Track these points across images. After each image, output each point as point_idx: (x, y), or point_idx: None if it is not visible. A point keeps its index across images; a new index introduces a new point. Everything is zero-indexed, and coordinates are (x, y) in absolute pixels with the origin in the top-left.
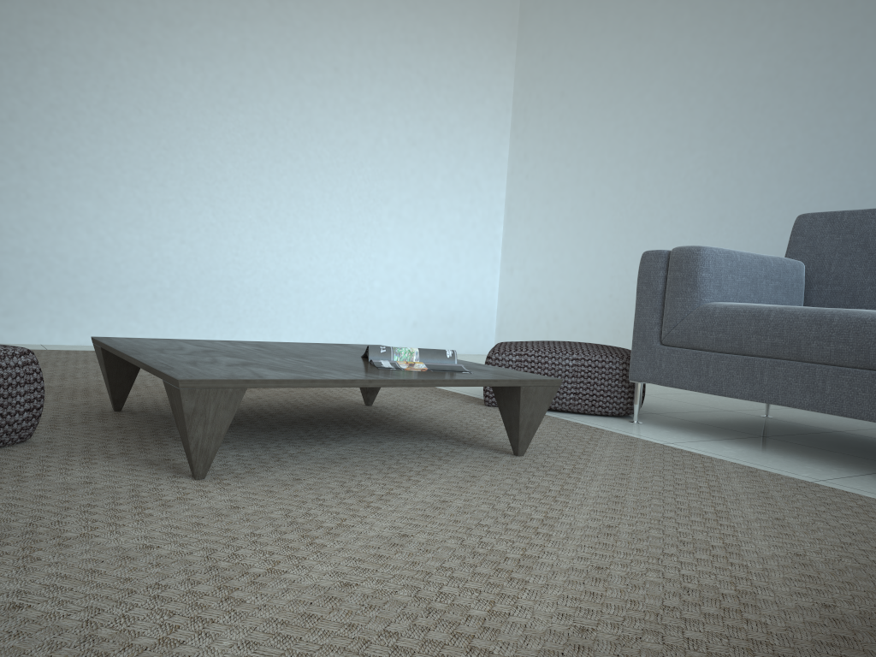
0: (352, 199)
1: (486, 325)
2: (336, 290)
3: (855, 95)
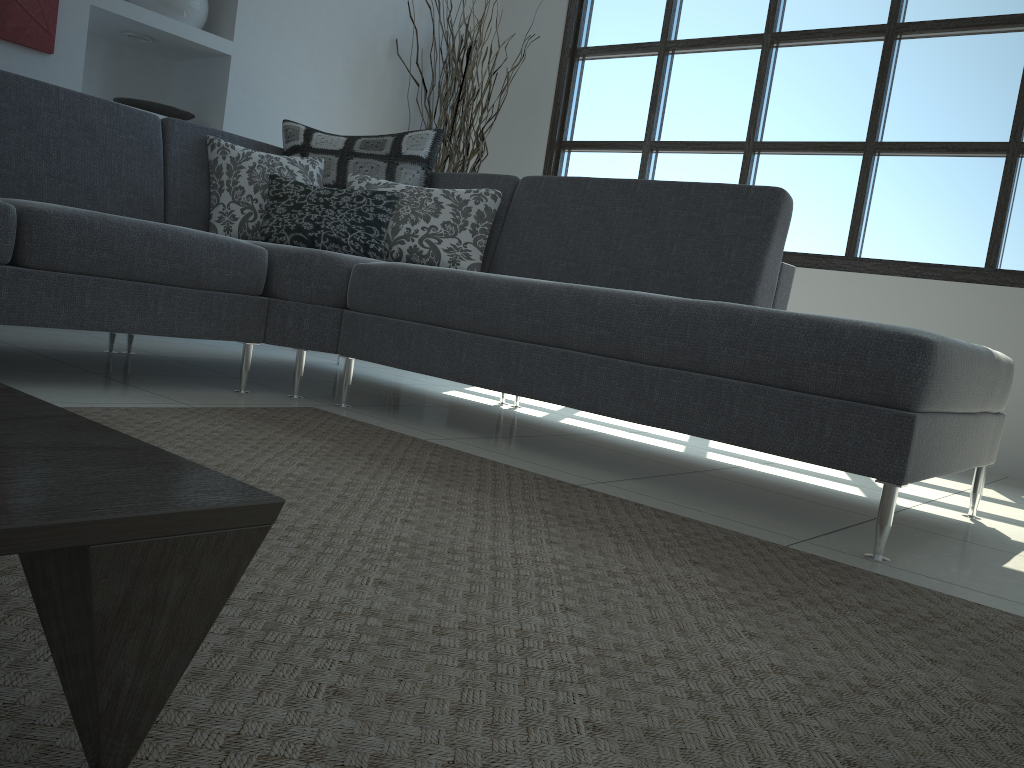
0: None
1: None
2: None
3: None
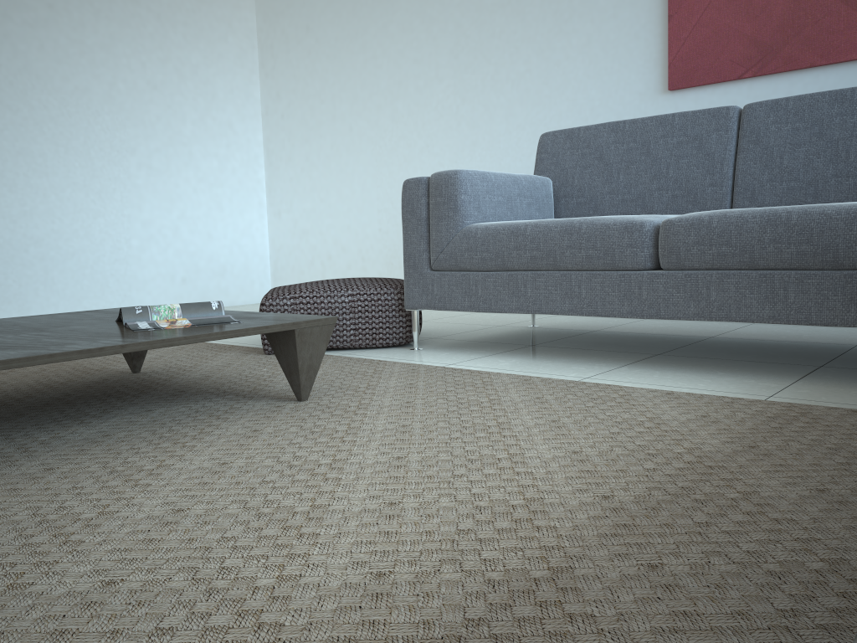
0: (93, 152)
1: (260, 273)
2: (89, 253)
3: (578, 18)
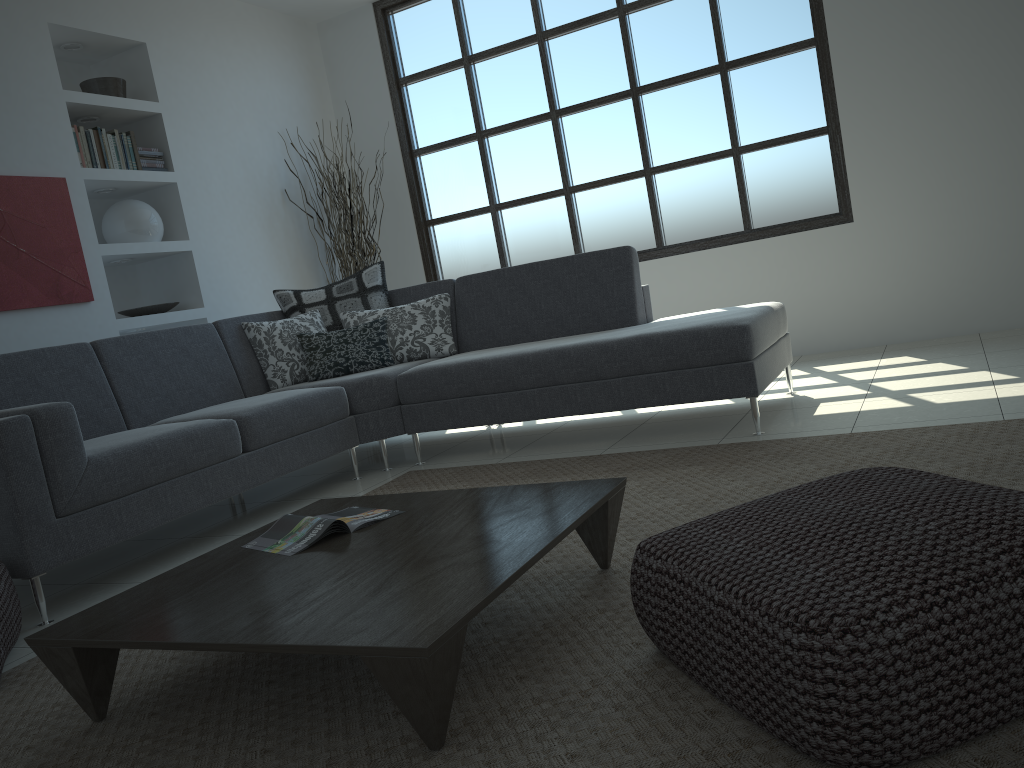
0: None
1: None
2: None
3: None
